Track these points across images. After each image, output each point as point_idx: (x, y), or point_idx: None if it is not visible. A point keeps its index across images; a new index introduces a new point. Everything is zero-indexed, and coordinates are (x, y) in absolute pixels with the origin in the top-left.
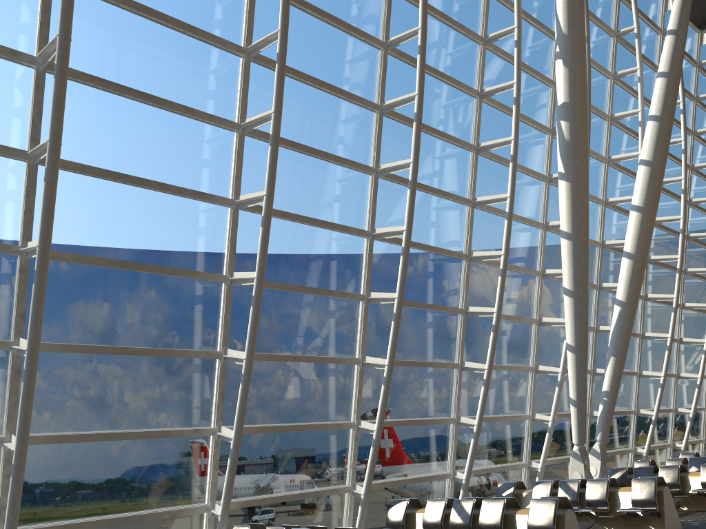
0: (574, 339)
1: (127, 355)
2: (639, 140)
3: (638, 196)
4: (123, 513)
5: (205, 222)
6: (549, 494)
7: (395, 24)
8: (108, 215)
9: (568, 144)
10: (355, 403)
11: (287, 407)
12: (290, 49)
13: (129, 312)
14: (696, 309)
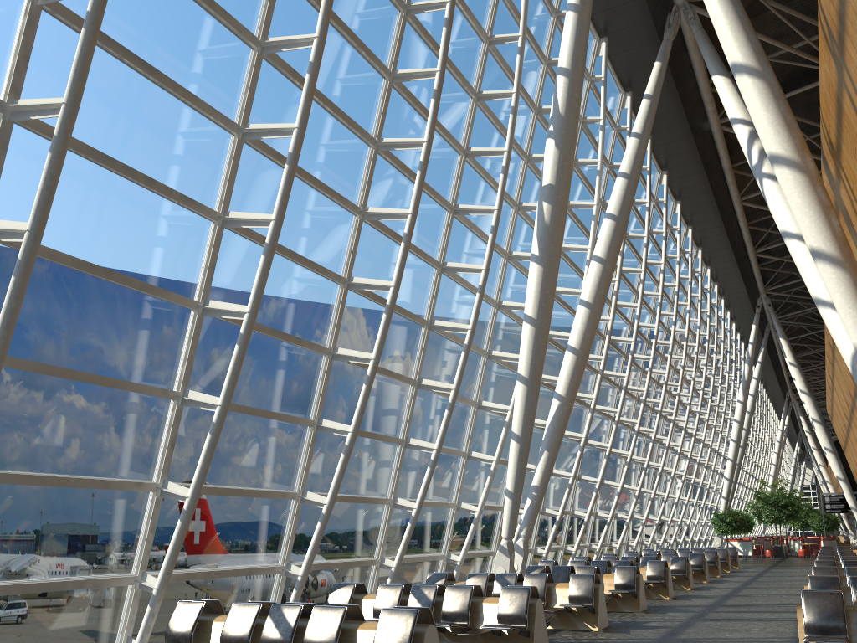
0: (521, 428)
1: (76, 381)
2: (590, 234)
3: (589, 292)
4: (39, 578)
5: (186, 234)
6: (484, 587)
7: (403, 55)
8: (82, 204)
9: (547, 228)
10: (302, 471)
11: (235, 467)
12: (302, 53)
13: (87, 328)
14: (602, 412)
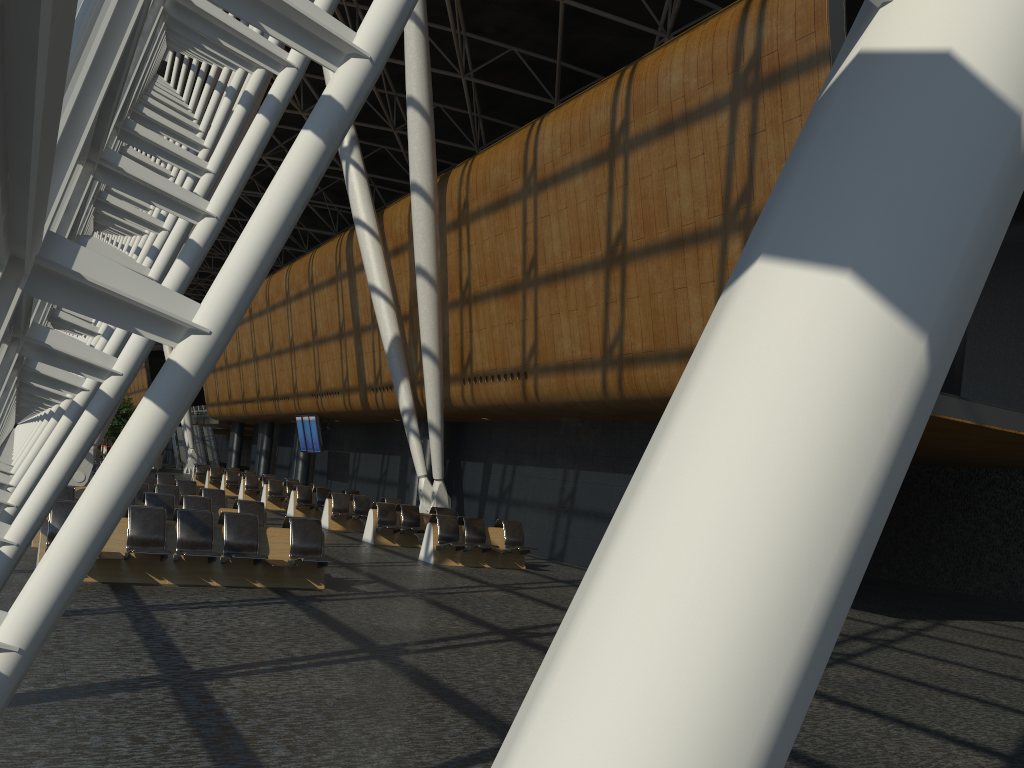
0: None
1: None
2: None
3: None
4: None
5: None
6: None
7: None
8: None
9: None
10: None
11: None
12: None
13: None
14: None
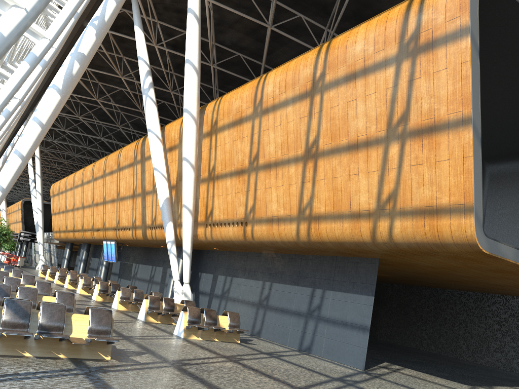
0: (7, 184)
1: None
2: None
3: None
4: None
5: None
6: None
7: None
8: None
9: (72, 77)
10: None
11: None
12: None
13: None
14: None
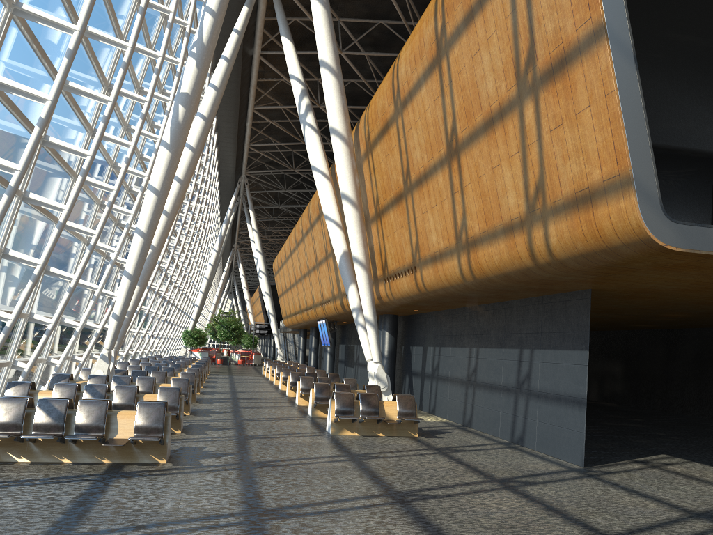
0: (134, 269)
1: None
2: None
3: (181, 171)
4: None
5: None
6: None
7: None
8: None
9: (179, 125)
10: None
11: None
12: None
13: None
14: None
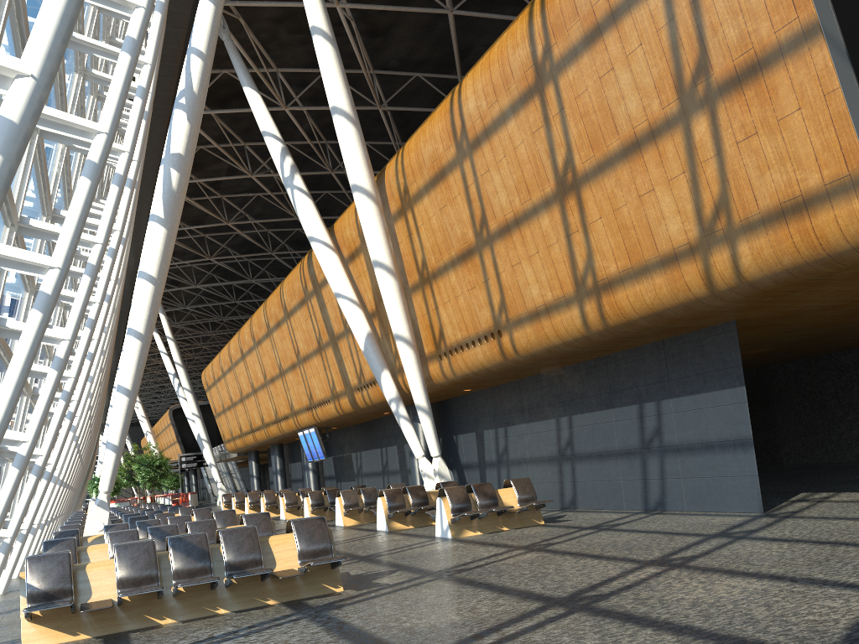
0: (133, 382)
1: None
2: None
3: None
4: None
5: None
6: None
7: None
8: None
9: (174, 194)
10: None
11: None
12: None
13: None
14: None
